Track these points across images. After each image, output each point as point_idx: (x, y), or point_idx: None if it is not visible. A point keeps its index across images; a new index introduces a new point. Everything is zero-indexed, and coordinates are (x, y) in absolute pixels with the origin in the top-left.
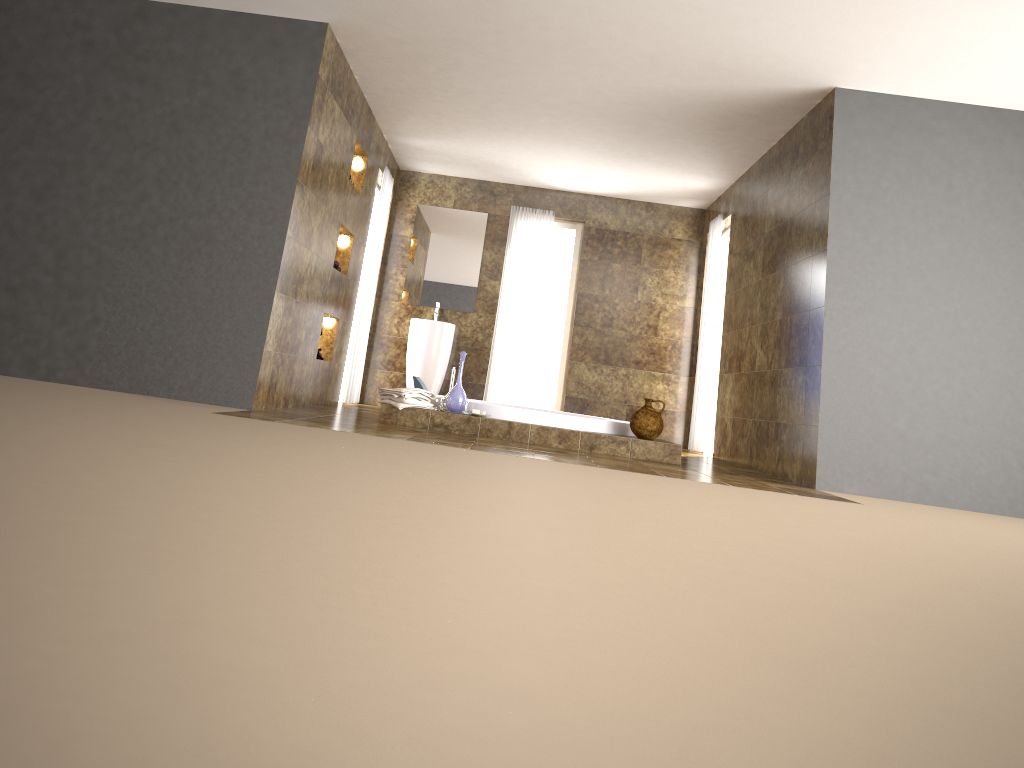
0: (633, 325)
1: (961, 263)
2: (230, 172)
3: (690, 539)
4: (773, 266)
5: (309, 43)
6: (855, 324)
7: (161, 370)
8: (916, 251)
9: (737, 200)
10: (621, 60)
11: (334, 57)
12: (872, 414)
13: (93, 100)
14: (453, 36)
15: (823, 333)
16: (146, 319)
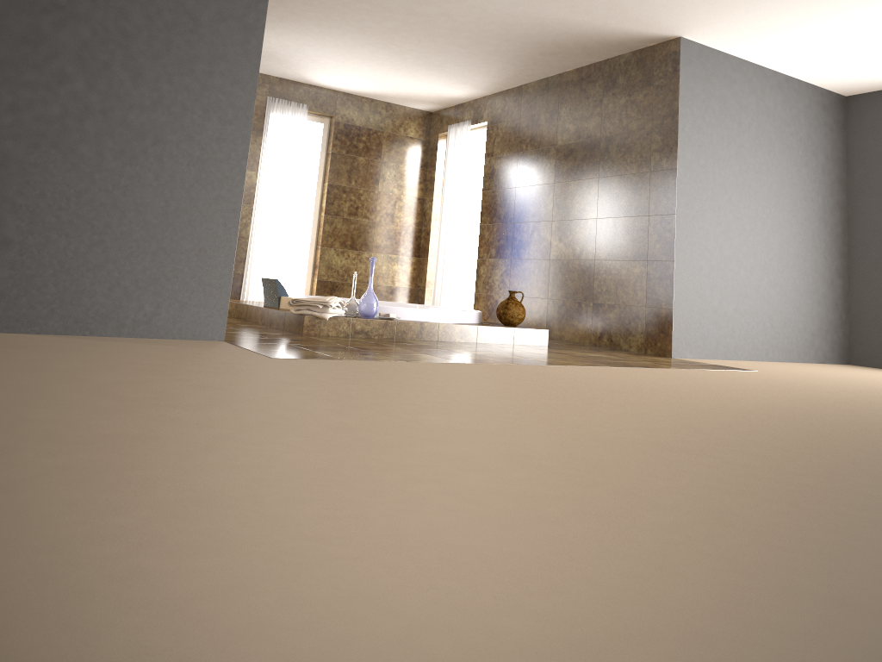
0: (374, 213)
1: (745, 181)
2: (178, 57)
3: None
4: (577, 174)
5: None
6: (692, 228)
7: (106, 303)
8: (723, 172)
9: (498, 111)
10: None
11: None
12: (701, 296)
13: None
14: None
15: (675, 236)
16: (80, 239)
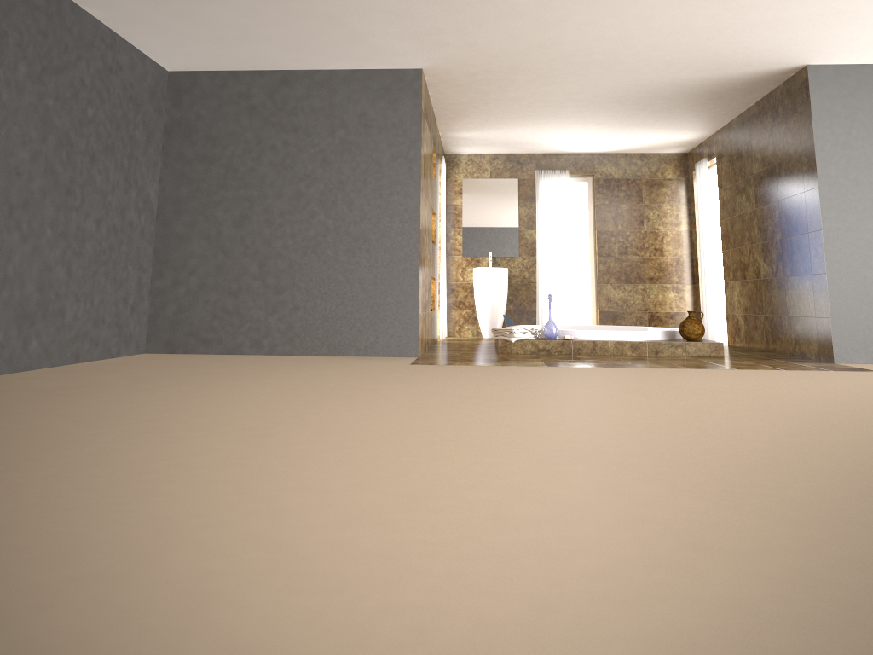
0: (643, 250)
1: None
2: (371, 188)
3: (833, 414)
4: (766, 199)
5: (411, 85)
6: (847, 240)
7: (349, 337)
8: None
9: (720, 147)
10: (643, 66)
11: (424, 91)
12: (868, 304)
13: (263, 149)
14: (516, 66)
15: (824, 249)
16: (331, 302)
